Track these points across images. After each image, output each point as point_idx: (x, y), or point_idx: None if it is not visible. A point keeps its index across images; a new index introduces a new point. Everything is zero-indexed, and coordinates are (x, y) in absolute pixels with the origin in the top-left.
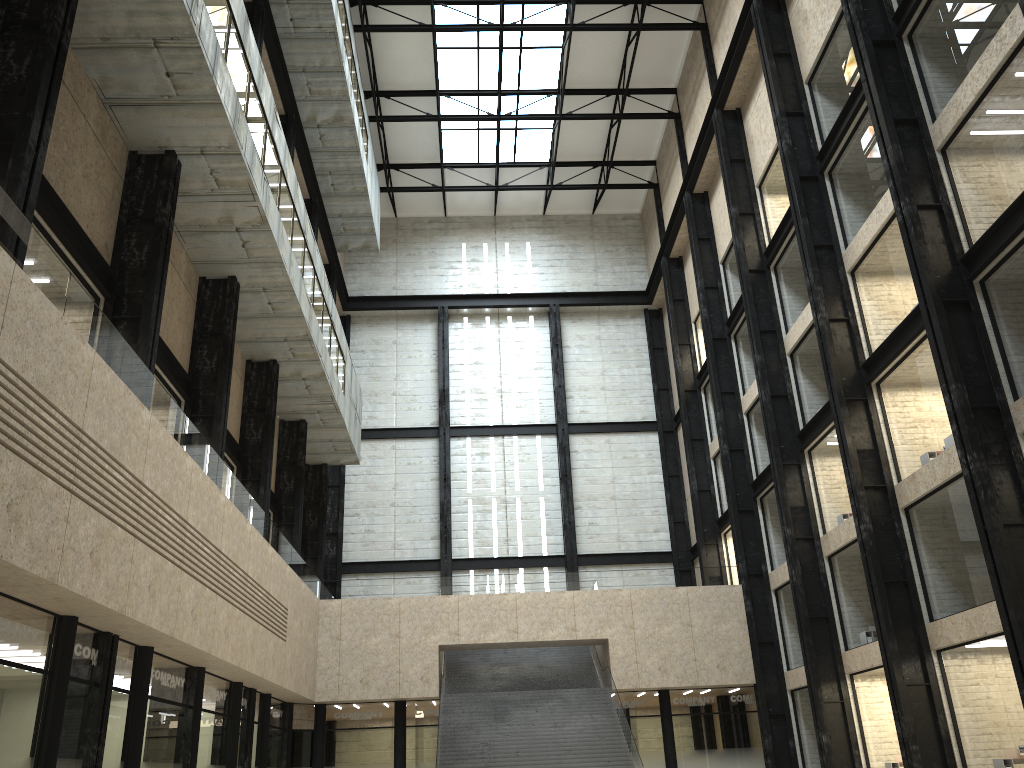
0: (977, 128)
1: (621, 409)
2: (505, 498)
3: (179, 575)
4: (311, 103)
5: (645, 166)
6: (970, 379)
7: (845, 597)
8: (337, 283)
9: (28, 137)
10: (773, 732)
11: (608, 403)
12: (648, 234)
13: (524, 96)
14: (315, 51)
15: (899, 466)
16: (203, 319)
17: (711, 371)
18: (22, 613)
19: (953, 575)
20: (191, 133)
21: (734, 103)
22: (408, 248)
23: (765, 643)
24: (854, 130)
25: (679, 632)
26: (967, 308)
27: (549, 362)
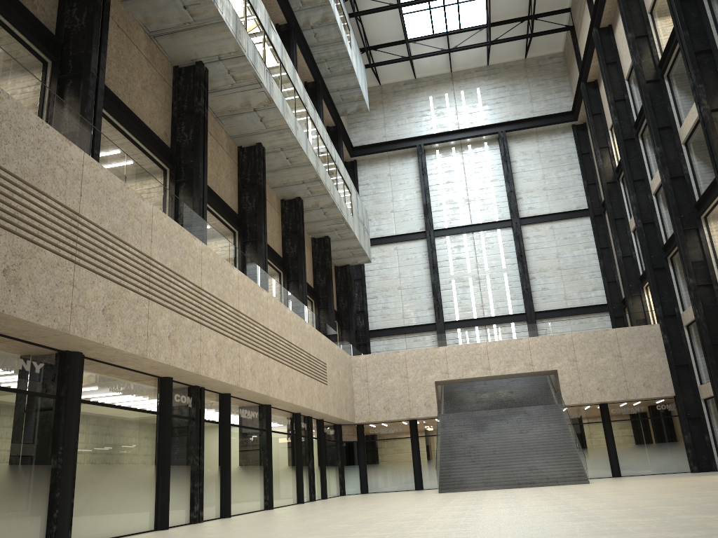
0: None
1: (559, 203)
2: (478, 276)
3: (238, 346)
4: (304, 11)
5: (562, 14)
6: None
7: None
8: (343, 138)
9: (90, 66)
10: (691, 430)
11: (549, 199)
12: (570, 67)
13: None
14: None
15: None
16: (243, 175)
17: (624, 165)
18: (134, 377)
19: None
20: (209, 46)
21: None
22: (391, 106)
23: (681, 366)
24: None
25: (611, 362)
26: None
27: (502, 175)
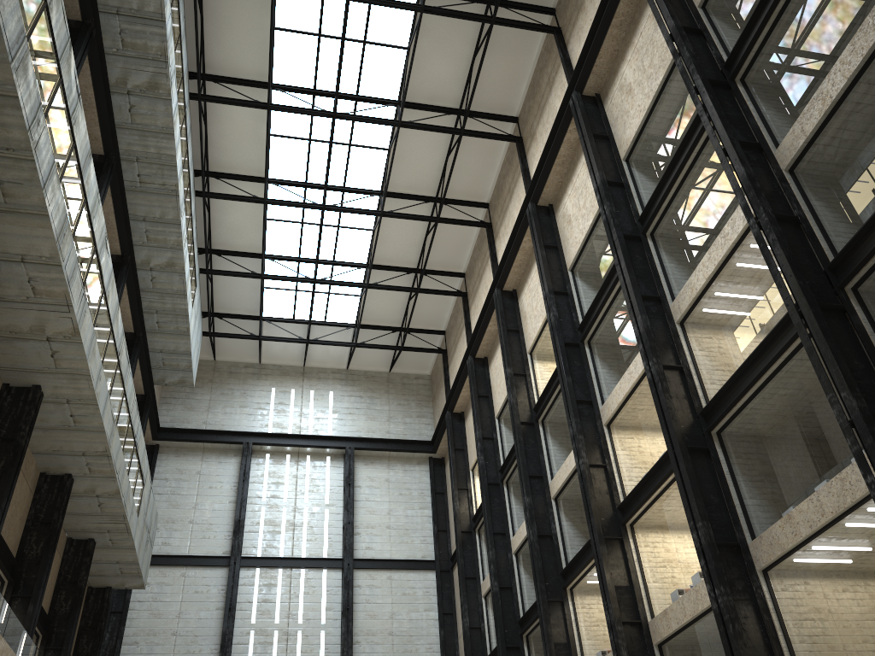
0: (708, 305)
1: (403, 547)
2: (287, 630)
3: None
4: (147, 248)
5: (436, 335)
6: (714, 518)
7: None
8: (150, 413)
9: None
10: None
11: (392, 541)
12: (436, 392)
13: (338, 266)
14: (157, 204)
15: (652, 603)
16: None
17: (485, 512)
18: None
19: None
20: (14, 240)
21: (511, 285)
22: (222, 388)
23: None
24: (609, 307)
25: None
26: (707, 455)
27: (341, 499)
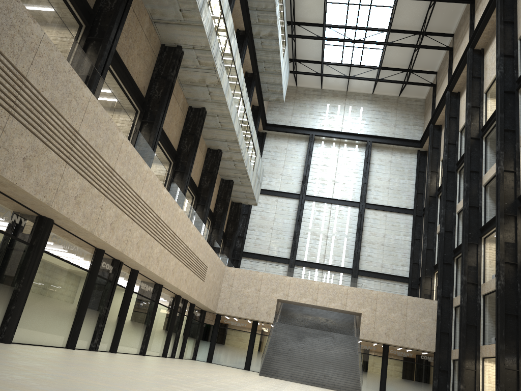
0: None
1: (395, 200)
2: (327, 235)
3: (152, 241)
4: (258, 26)
5: (431, 74)
6: None
7: (488, 318)
8: (261, 116)
9: (109, 36)
10: (439, 378)
11: (389, 196)
12: (427, 110)
13: (369, 31)
14: (263, 0)
15: None
16: (187, 126)
17: (443, 188)
18: (80, 244)
19: None
20: (189, 38)
21: (480, 46)
22: (300, 103)
23: (444, 333)
24: None
25: (399, 318)
26: None
27: (362, 170)
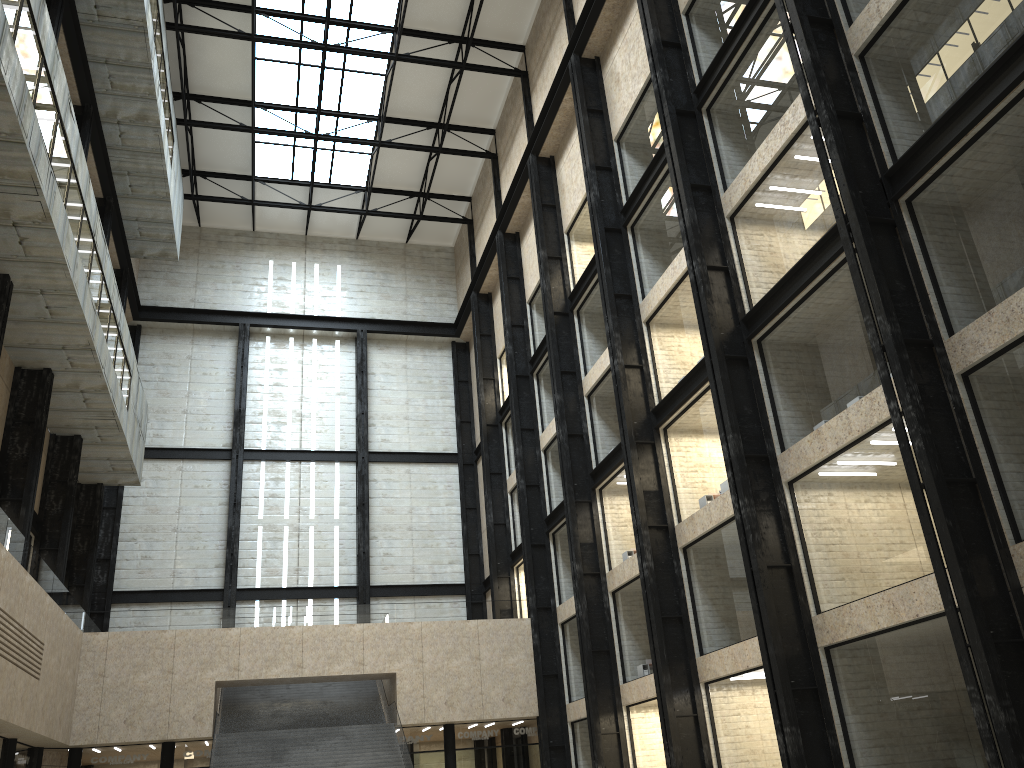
0: (761, 201)
1: (423, 439)
2: (298, 526)
3: None
4: (112, 97)
5: (461, 201)
6: (745, 430)
7: (626, 631)
8: (129, 290)
9: None
10: (553, 764)
11: (411, 433)
12: (460, 268)
13: (344, 118)
14: (121, 43)
15: (680, 507)
16: None
17: (513, 407)
18: None
19: (722, 612)
20: None
21: (549, 151)
22: (211, 260)
23: (550, 676)
24: (656, 190)
25: (467, 665)
26: (745, 364)
27: (353, 388)
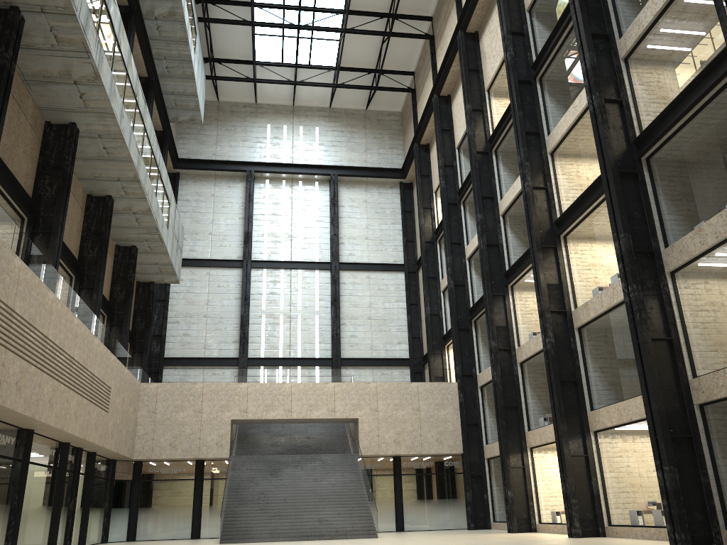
0: (653, 42)
1: (379, 254)
2: (290, 315)
3: (4, 353)
4: None
5: (406, 76)
6: (634, 230)
7: (531, 392)
8: (169, 146)
9: None
10: (473, 488)
11: (369, 249)
12: (406, 127)
13: (319, 13)
14: None
15: (576, 297)
16: (47, 155)
17: (445, 227)
18: None
19: (610, 377)
20: None
21: (474, 27)
22: (226, 125)
23: (471, 424)
24: (560, 46)
25: (410, 415)
26: (635, 178)
27: (328, 217)
